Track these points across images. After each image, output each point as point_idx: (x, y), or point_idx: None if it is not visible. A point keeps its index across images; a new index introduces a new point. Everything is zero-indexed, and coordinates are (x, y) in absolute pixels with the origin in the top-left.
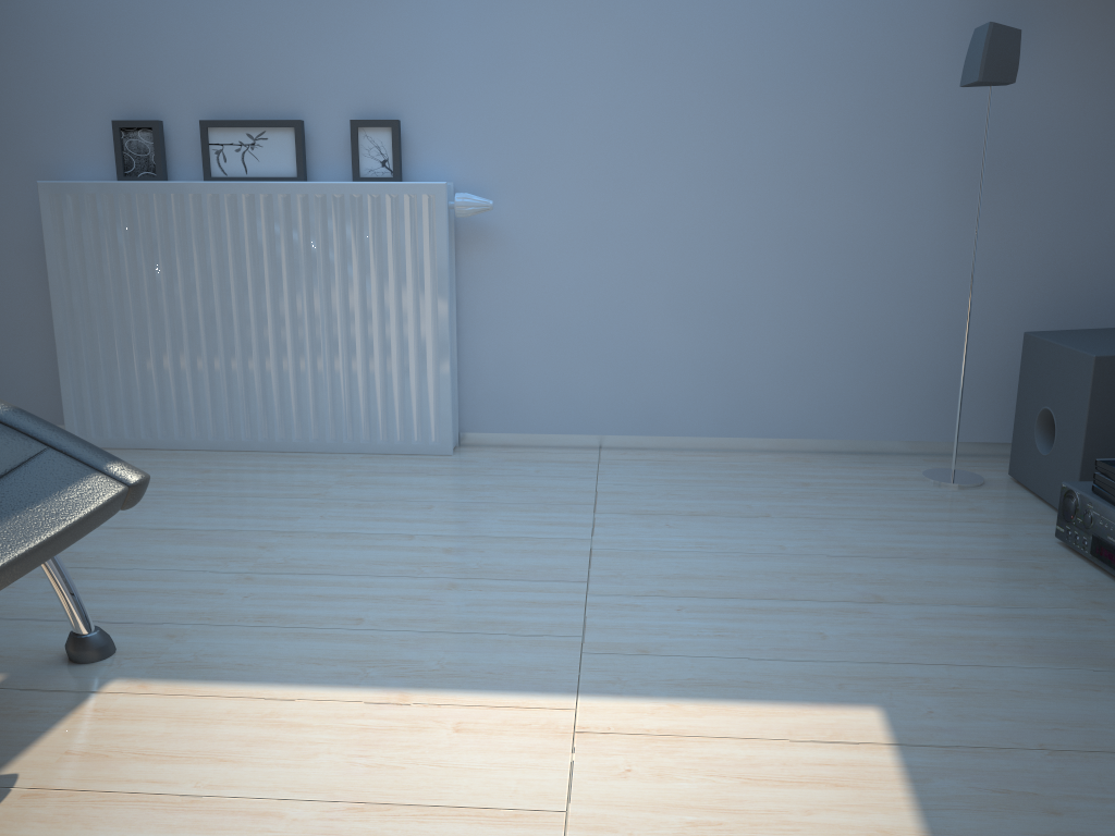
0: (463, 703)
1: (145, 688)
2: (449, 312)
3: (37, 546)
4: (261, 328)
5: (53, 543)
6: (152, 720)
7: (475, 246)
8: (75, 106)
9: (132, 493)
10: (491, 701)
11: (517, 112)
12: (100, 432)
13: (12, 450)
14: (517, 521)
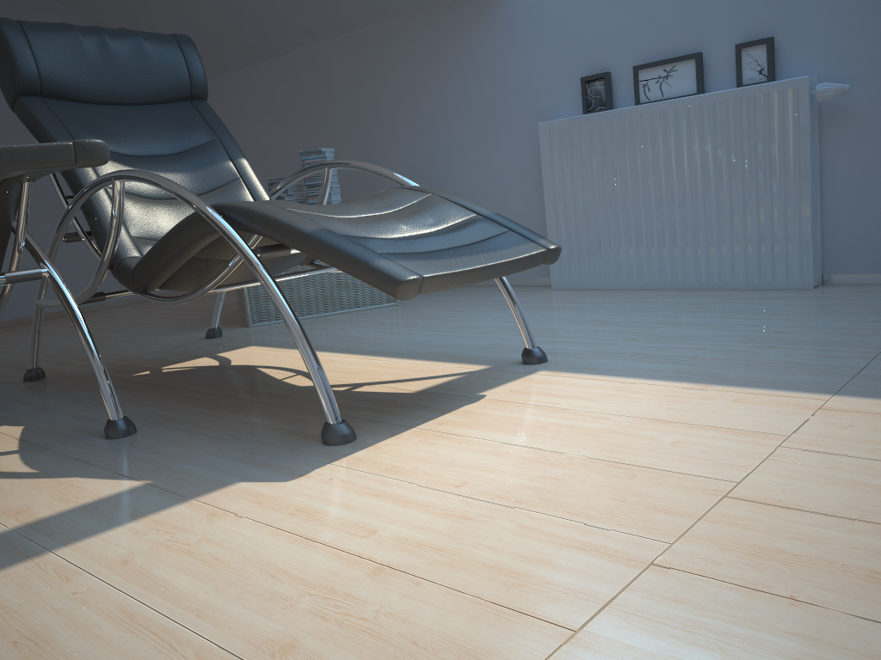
0: (745, 392)
1: (557, 374)
2: (809, 177)
3: (493, 264)
4: (670, 202)
5: (503, 266)
6: (556, 384)
7: (836, 124)
8: (560, 73)
9: (549, 254)
10: (766, 392)
11: (873, 10)
12: (570, 279)
13: (491, 229)
14: (844, 320)
